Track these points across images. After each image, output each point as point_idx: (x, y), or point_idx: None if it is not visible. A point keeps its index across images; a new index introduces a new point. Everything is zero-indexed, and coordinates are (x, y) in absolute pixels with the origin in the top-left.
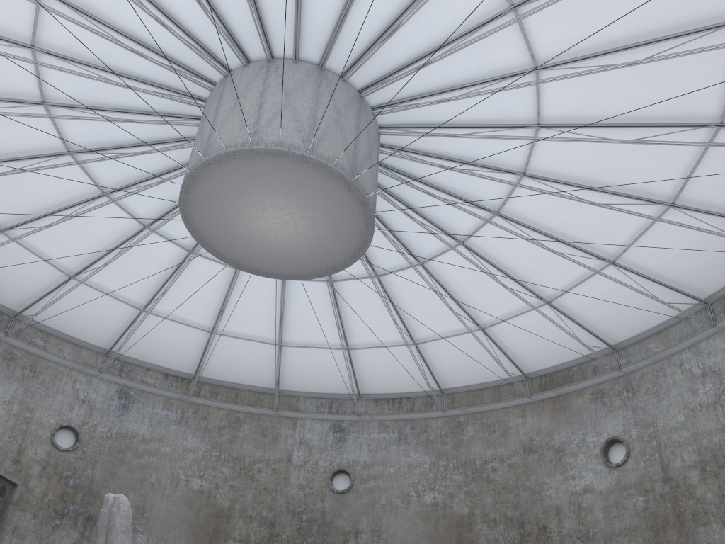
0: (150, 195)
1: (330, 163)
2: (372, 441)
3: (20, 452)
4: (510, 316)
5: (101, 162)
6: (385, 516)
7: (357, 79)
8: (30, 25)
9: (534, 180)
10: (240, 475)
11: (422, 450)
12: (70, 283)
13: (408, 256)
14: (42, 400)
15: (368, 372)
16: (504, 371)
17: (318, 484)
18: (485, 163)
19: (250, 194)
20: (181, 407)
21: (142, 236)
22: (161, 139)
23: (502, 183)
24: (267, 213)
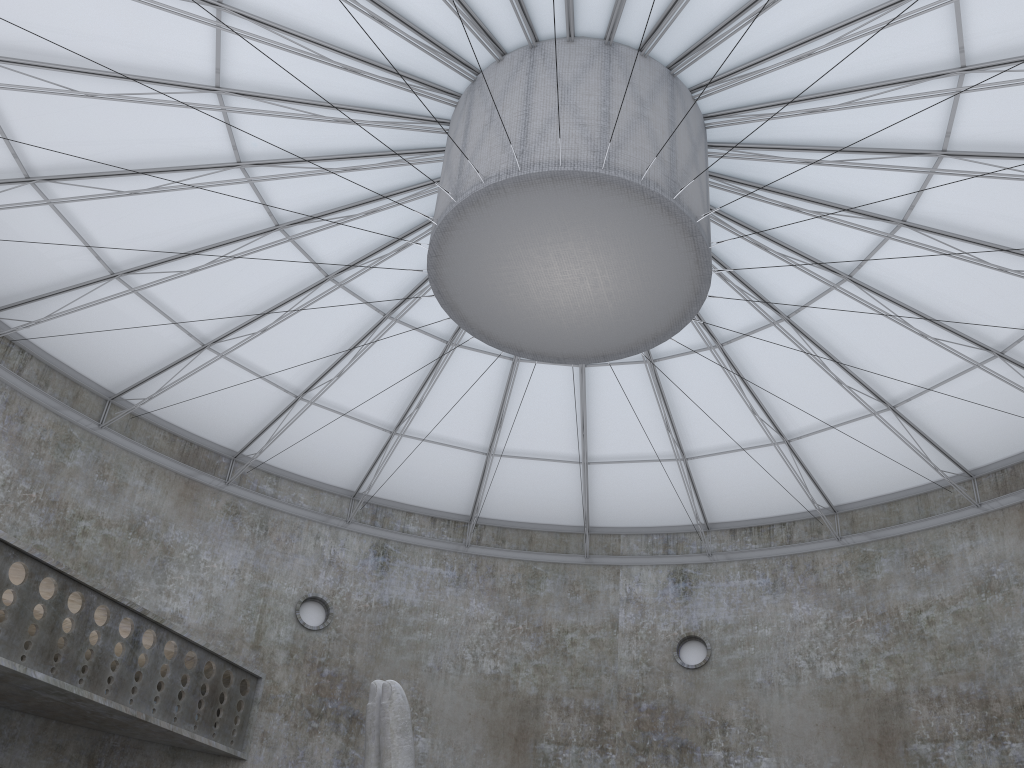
0: (388, 271)
1: (636, 178)
2: (732, 591)
3: (260, 635)
4: (937, 382)
5: (320, 234)
6: (764, 700)
7: (664, 50)
8: (212, 60)
9: (961, 161)
10: (547, 651)
11: (811, 600)
12: (298, 406)
13: (765, 308)
14: (279, 565)
15: (717, 491)
16: (932, 470)
17: (660, 657)
18: (877, 147)
19: (525, 243)
20: (457, 562)
21: (383, 329)
22: (395, 189)
23: (907, 174)
24: (551, 268)
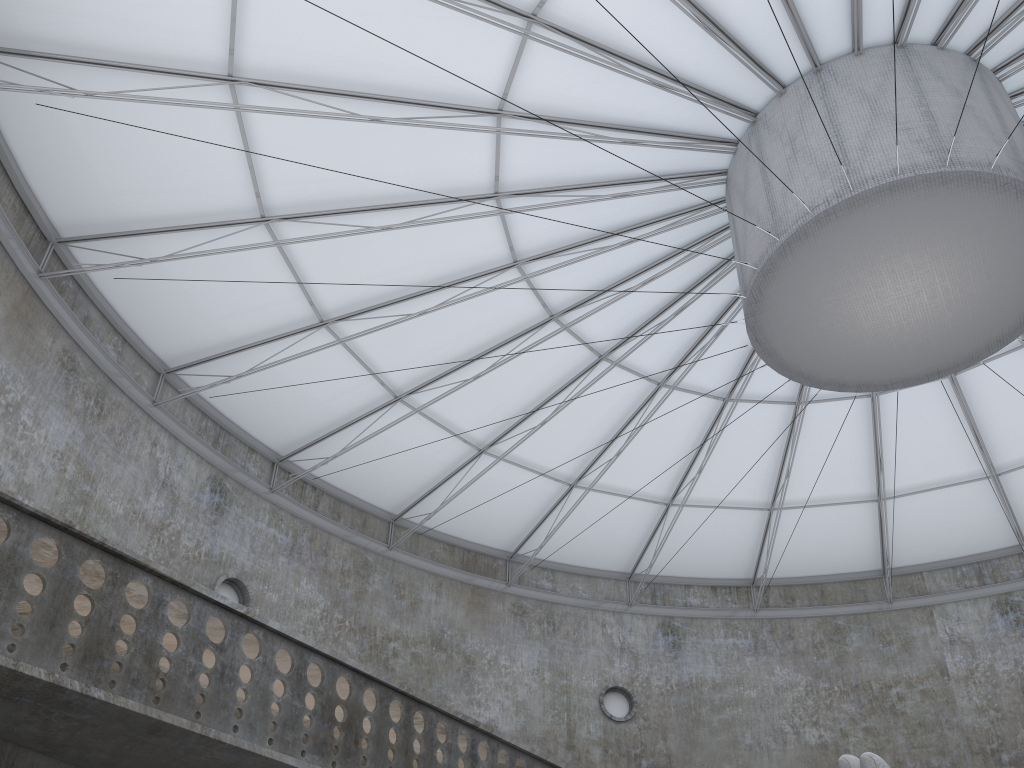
0: (660, 338)
1: (986, 168)
2: None
3: (571, 734)
4: None
5: (592, 315)
6: None
7: (960, 37)
8: (490, 168)
9: None
10: (873, 710)
11: None
12: (570, 494)
13: None
14: (573, 659)
15: None
16: None
17: (1008, 700)
18: None
19: (855, 267)
20: (750, 629)
21: (662, 398)
22: (667, 253)
23: None
24: (883, 288)
